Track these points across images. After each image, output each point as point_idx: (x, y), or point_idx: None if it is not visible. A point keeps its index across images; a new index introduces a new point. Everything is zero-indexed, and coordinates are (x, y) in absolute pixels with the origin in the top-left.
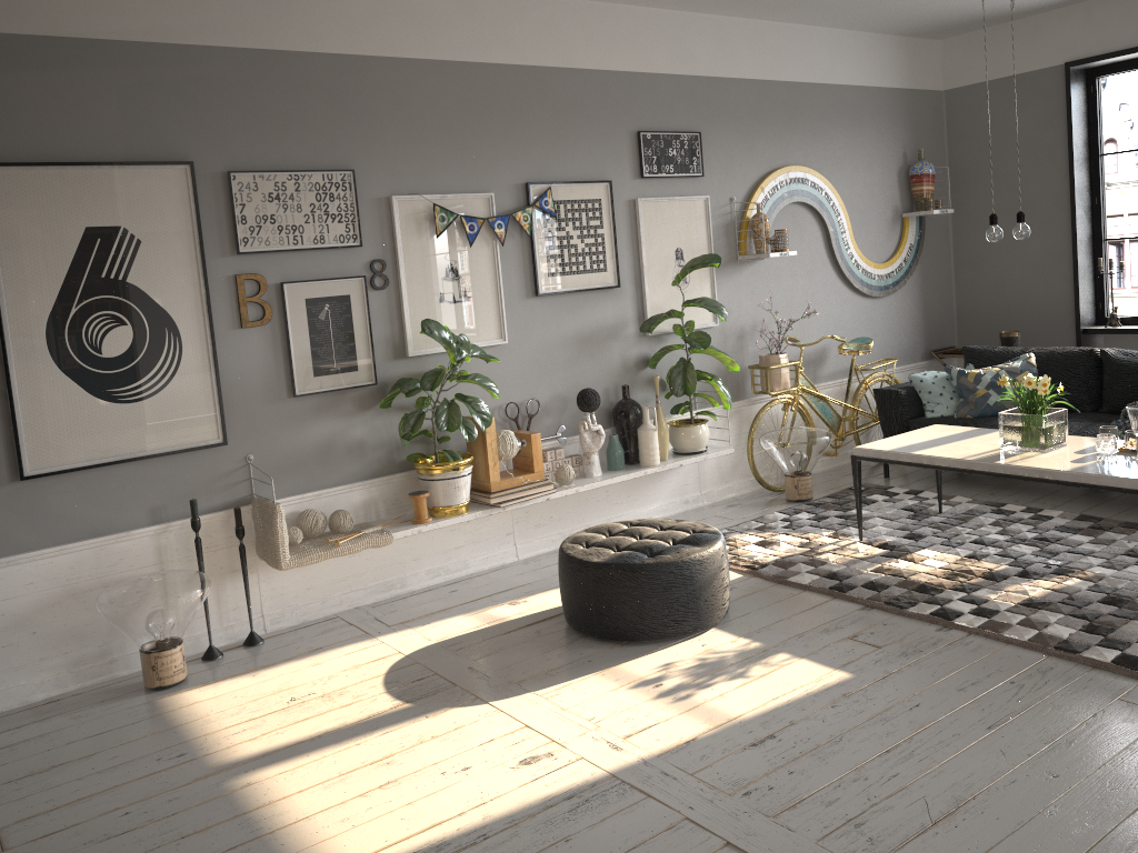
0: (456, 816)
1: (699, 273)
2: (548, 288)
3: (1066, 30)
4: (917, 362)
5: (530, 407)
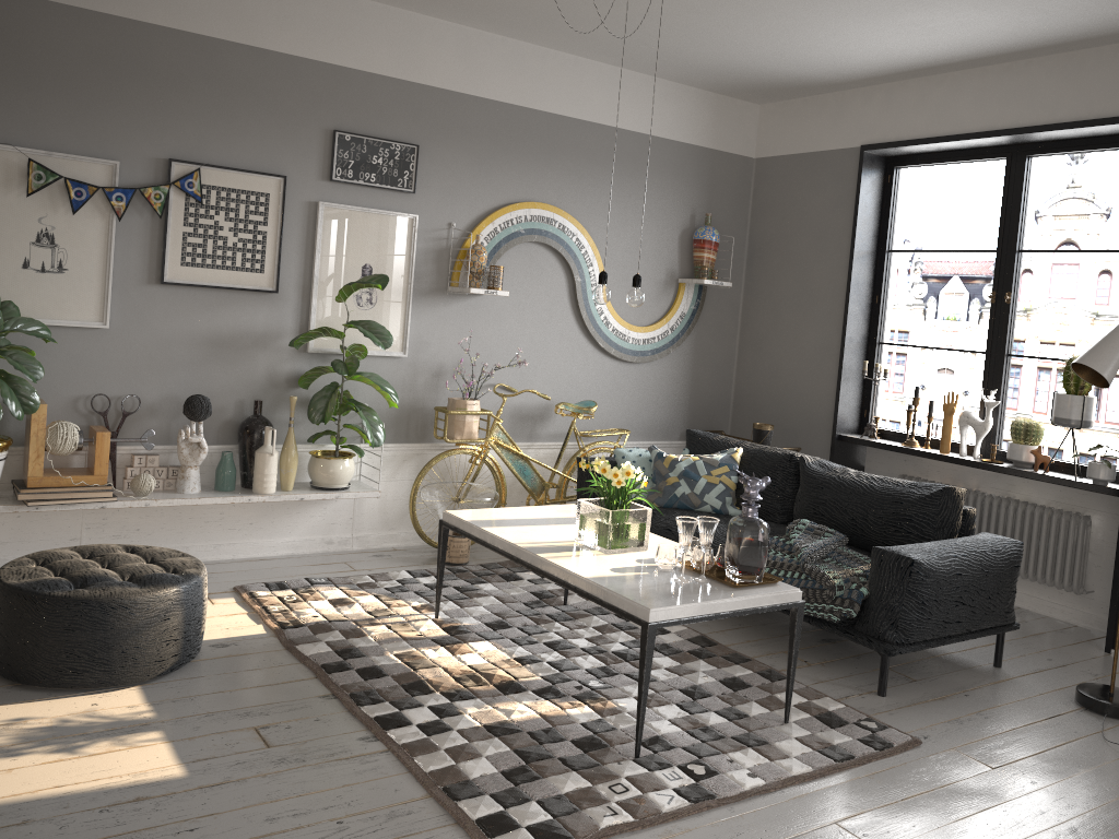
0: None
1: (391, 296)
2: (178, 277)
3: (867, 111)
4: (673, 440)
5: (131, 403)
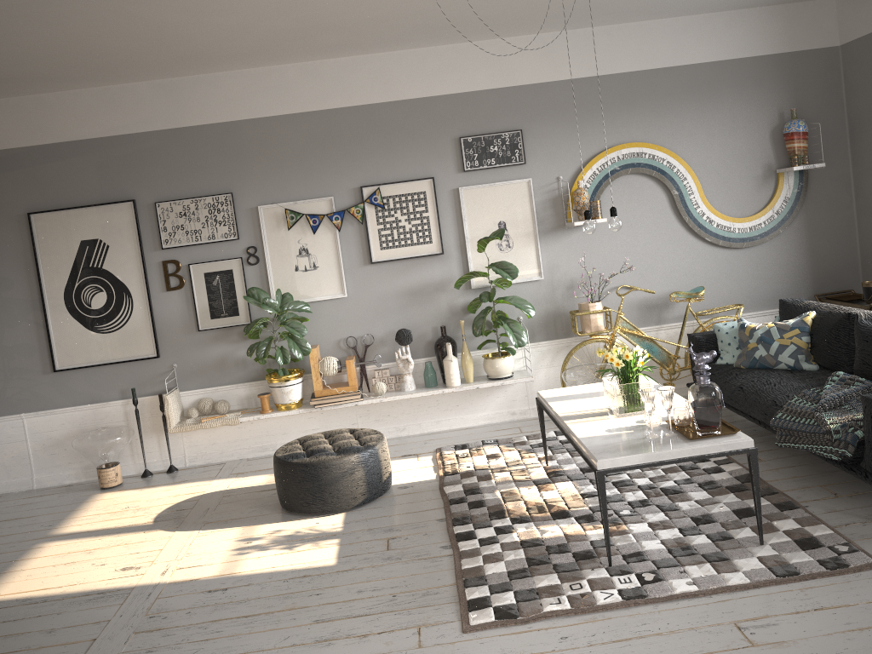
0: (57, 587)
1: (523, 239)
2: (380, 257)
3: None
4: None
5: (369, 339)
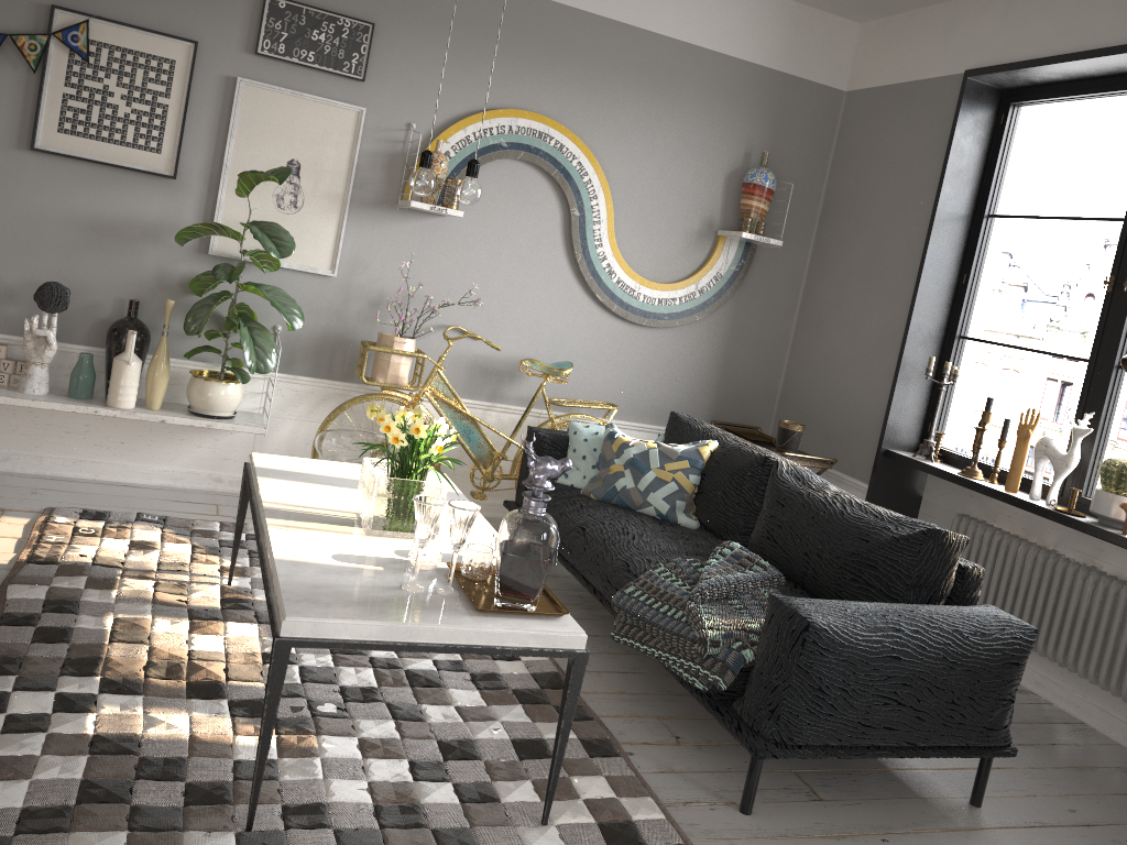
0: None
1: (322, 202)
2: (53, 145)
3: (981, 25)
4: None
5: None
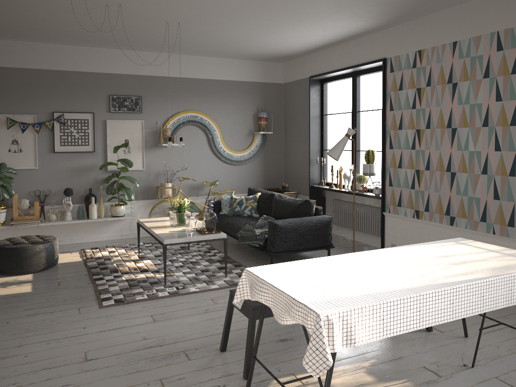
0: None
1: (136, 149)
2: (59, 150)
3: (311, 63)
4: None
5: (48, 192)
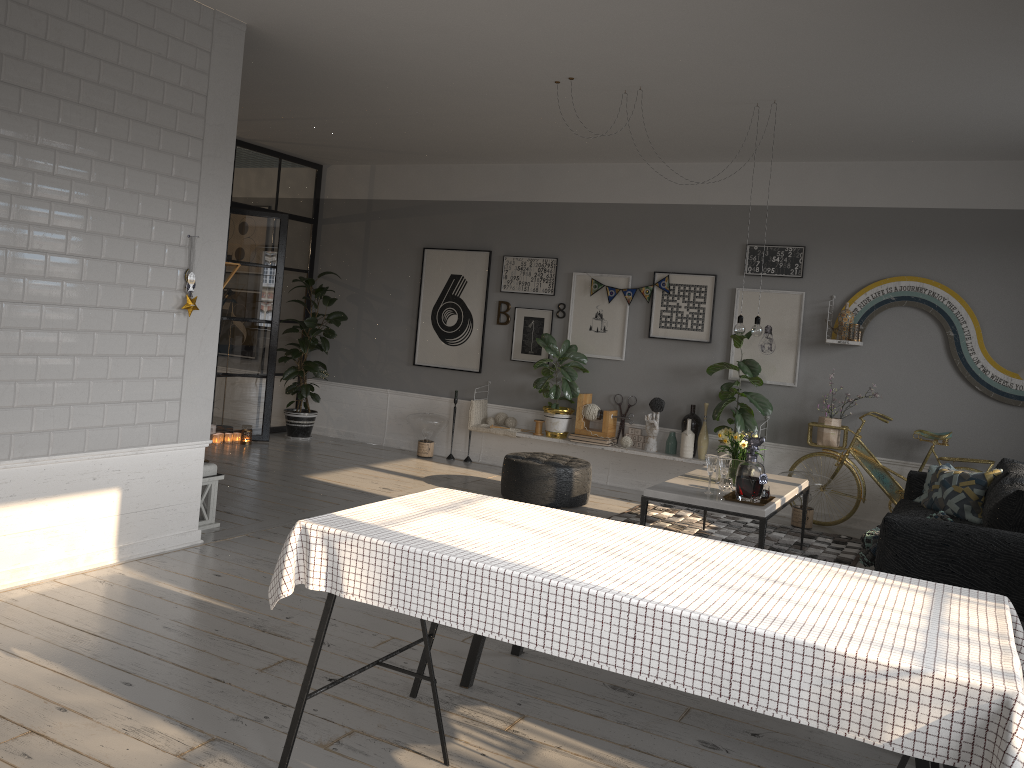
0: (344, 483)
1: (784, 346)
2: (657, 334)
3: None
4: None
5: (633, 401)
